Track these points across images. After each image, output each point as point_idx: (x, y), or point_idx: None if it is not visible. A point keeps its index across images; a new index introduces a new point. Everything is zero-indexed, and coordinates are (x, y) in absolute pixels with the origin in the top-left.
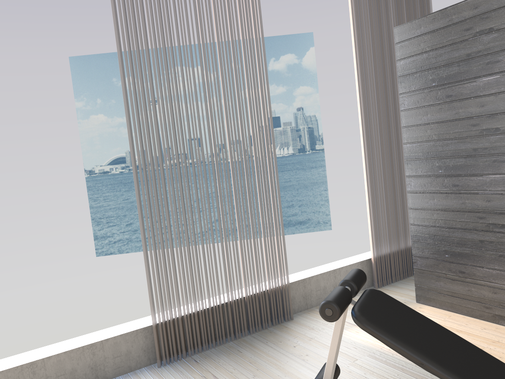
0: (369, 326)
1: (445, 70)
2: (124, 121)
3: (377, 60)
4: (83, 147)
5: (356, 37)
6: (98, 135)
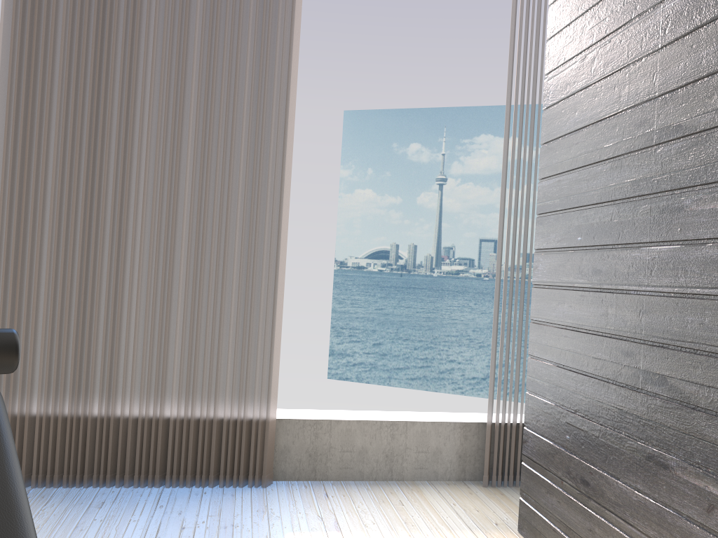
0: None
1: (609, 4)
2: (396, 202)
3: None
4: (338, 229)
5: None
6: (360, 216)
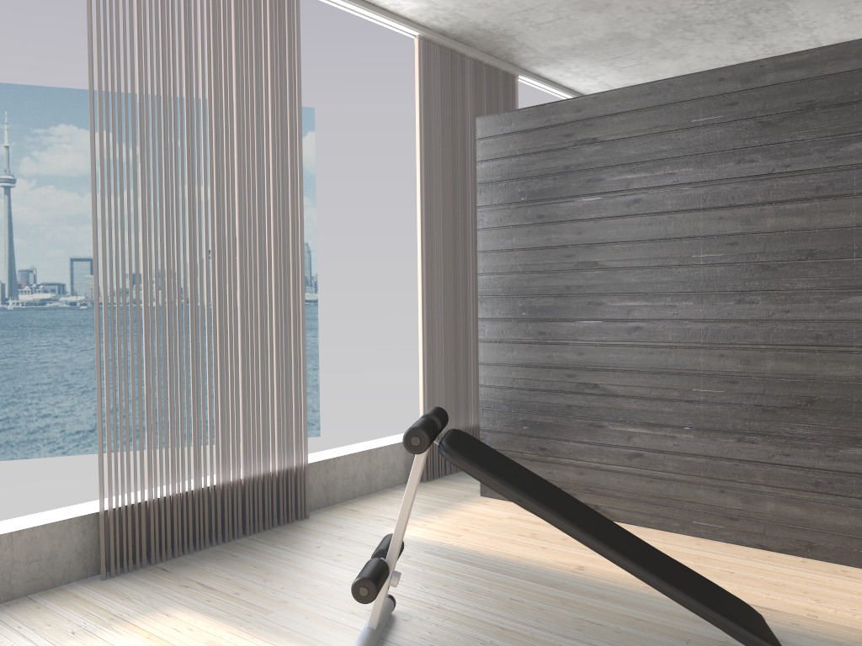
0: (461, 459)
1: (537, 182)
2: None
3: (447, 159)
4: None
5: (423, 123)
6: None
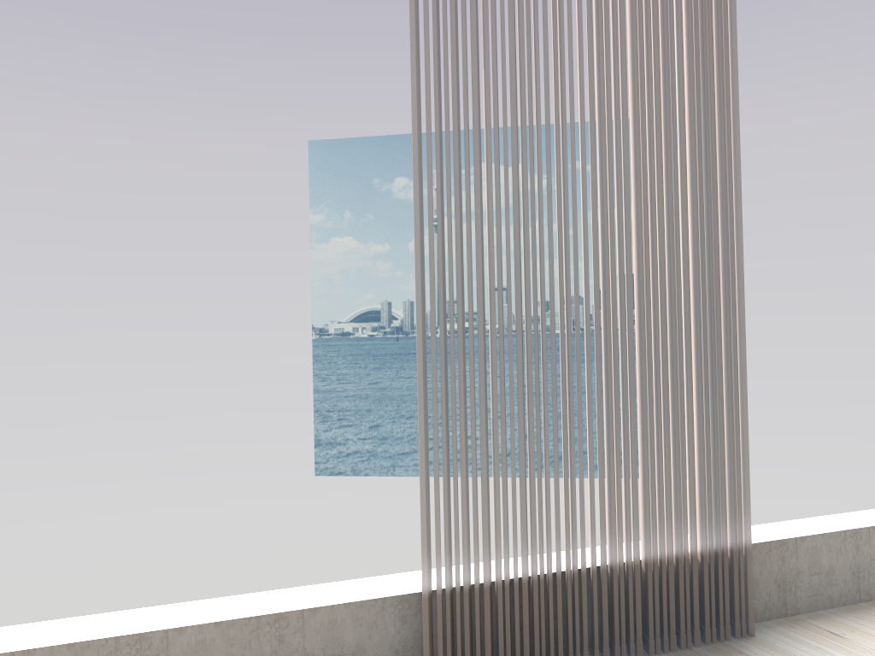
0: None
1: None
2: (384, 250)
3: None
4: (314, 289)
5: None
6: (340, 271)
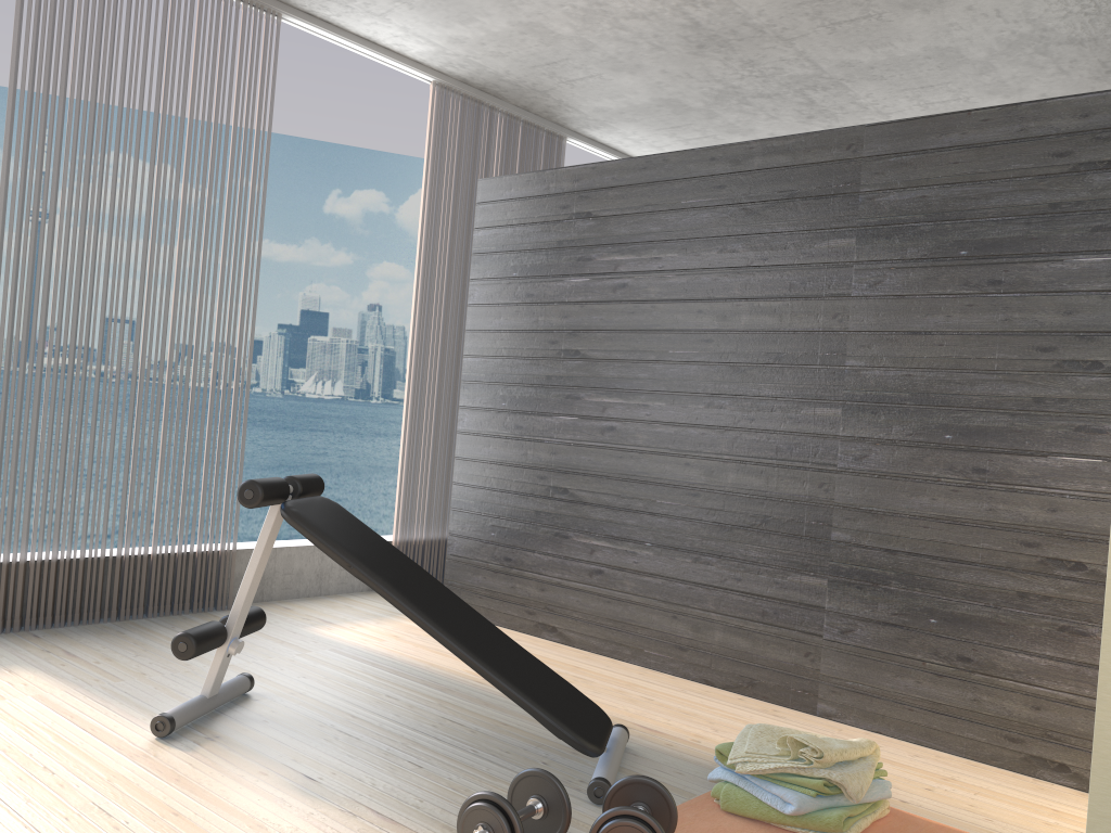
0: (297, 519)
1: (530, 257)
2: None
3: (458, 225)
4: None
5: (430, 180)
6: None
